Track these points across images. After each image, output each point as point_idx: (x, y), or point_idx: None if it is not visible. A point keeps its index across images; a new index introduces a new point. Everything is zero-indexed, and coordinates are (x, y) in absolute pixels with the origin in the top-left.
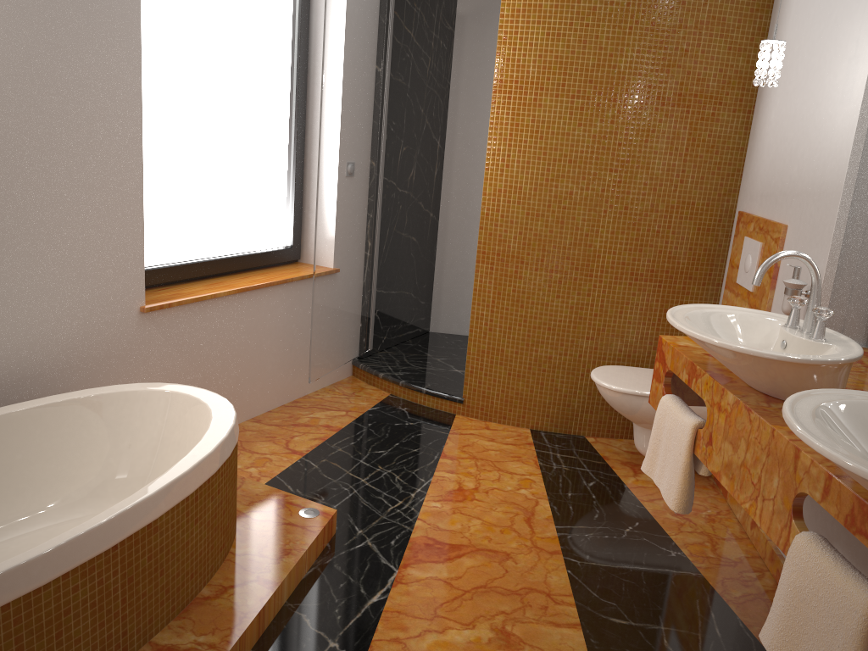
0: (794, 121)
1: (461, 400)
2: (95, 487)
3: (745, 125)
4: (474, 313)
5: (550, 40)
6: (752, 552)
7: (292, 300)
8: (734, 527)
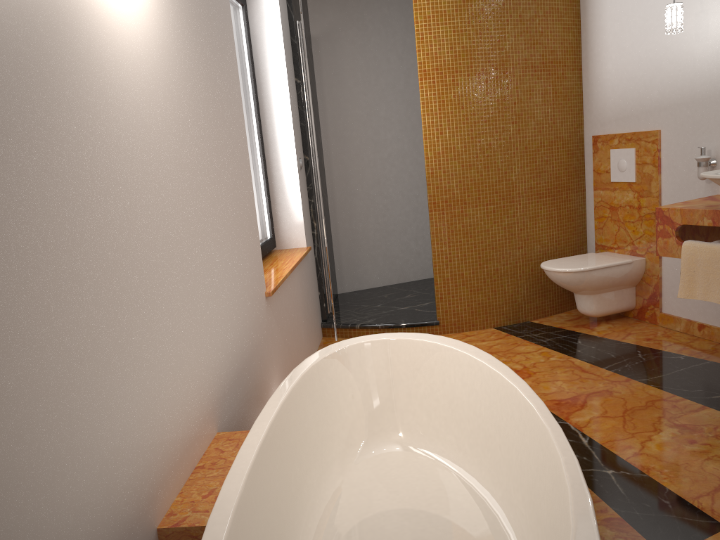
0: (641, 64)
1: (437, 322)
2: (346, 439)
3: (579, 78)
4: (435, 251)
5: (456, 35)
6: (712, 342)
7: (301, 277)
8: (684, 335)
